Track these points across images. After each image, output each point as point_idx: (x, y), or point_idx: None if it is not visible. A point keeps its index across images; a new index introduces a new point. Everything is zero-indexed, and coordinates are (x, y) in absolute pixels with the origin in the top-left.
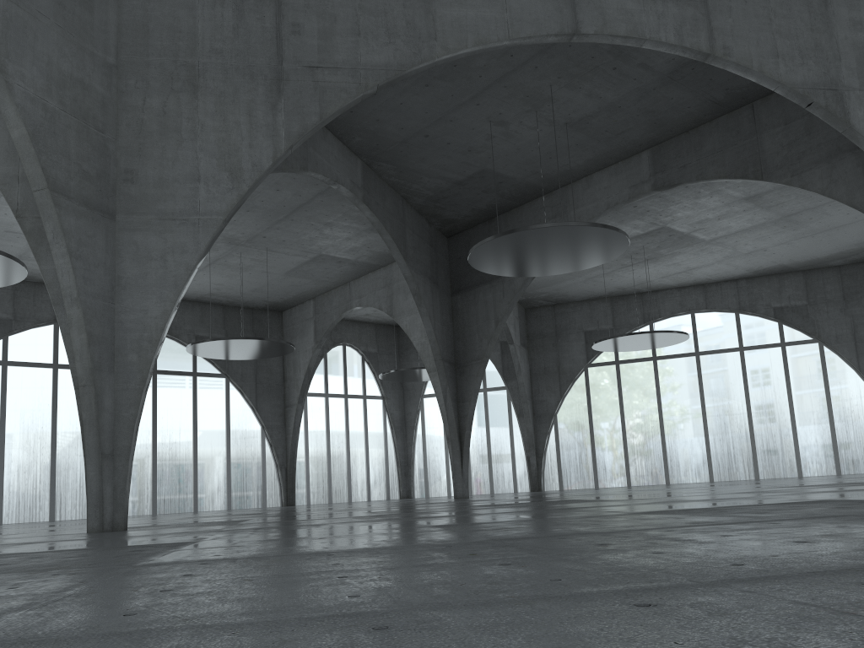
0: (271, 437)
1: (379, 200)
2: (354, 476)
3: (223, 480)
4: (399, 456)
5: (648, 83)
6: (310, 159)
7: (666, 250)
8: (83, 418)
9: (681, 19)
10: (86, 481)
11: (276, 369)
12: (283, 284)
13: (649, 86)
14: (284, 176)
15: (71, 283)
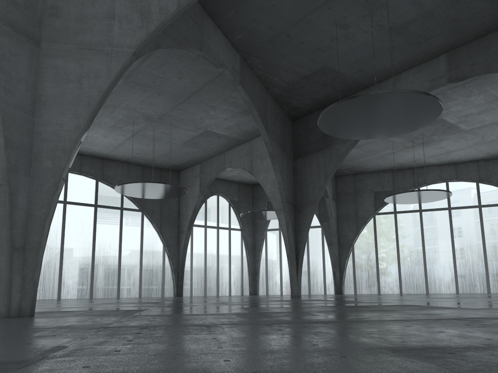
0: (169, 251)
1: (250, 85)
2: (221, 279)
3: (137, 278)
4: (250, 268)
5: None
6: (205, 44)
7: (437, 136)
8: None
9: None
10: None
11: (174, 208)
12: (181, 152)
13: None
14: (185, 67)
15: None
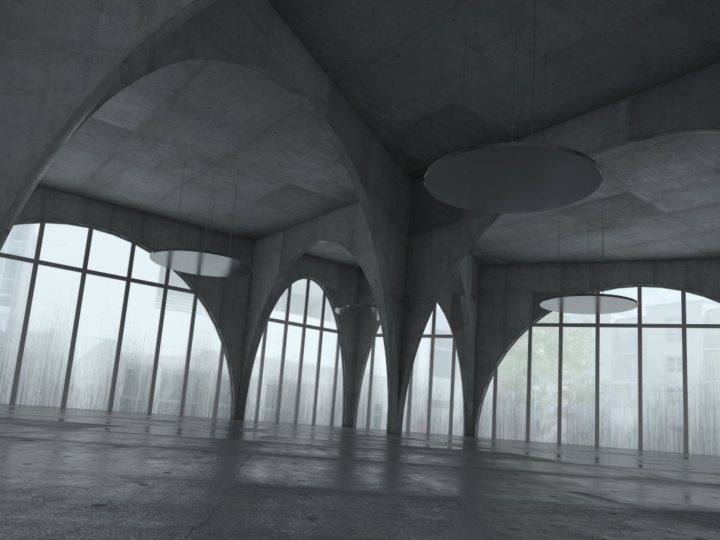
0: (229, 354)
1: (344, 123)
2: (302, 400)
3: (179, 387)
4: (346, 387)
5: (642, 11)
6: (271, 59)
7: (624, 219)
8: None
9: None
10: None
11: (242, 293)
12: (255, 212)
13: (642, 15)
14: (253, 89)
15: None
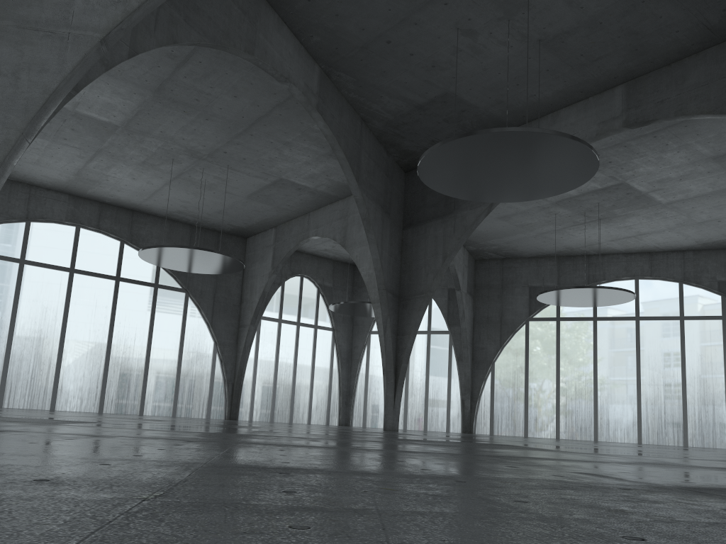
0: (222, 353)
1: (335, 113)
2: (298, 399)
3: (171, 388)
4: (342, 386)
5: None
6: (259, 46)
7: (621, 210)
8: None
9: None
10: None
11: (234, 291)
12: (246, 208)
13: None
14: (241, 80)
15: None
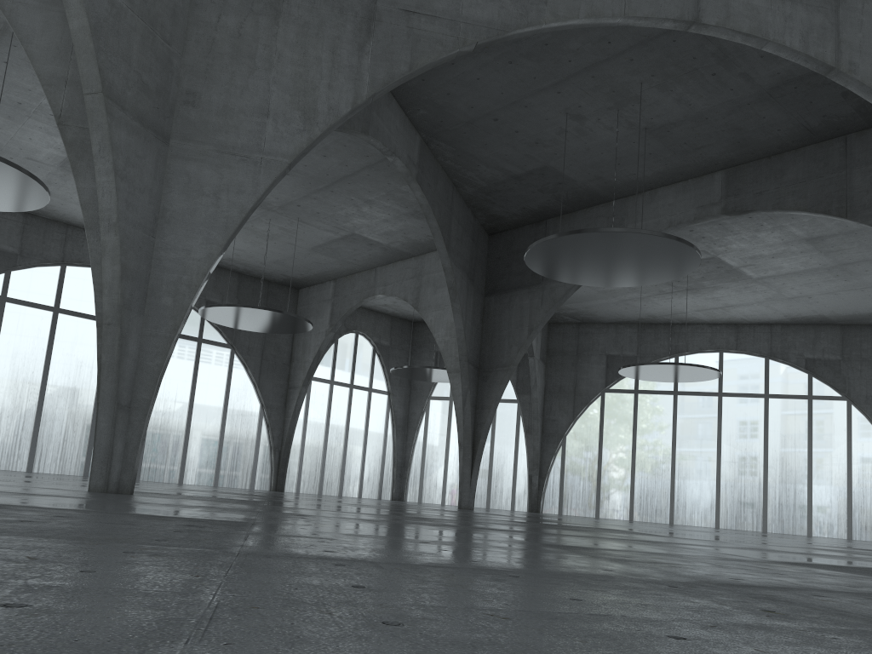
0: (269, 417)
1: (431, 182)
2: (348, 470)
3: (213, 455)
4: (397, 456)
5: (744, 97)
6: (372, 124)
7: (710, 282)
8: (102, 361)
9: (808, 25)
10: (95, 432)
11: (284, 348)
12: (307, 260)
13: (744, 100)
14: (335, 142)
15: (111, 205)
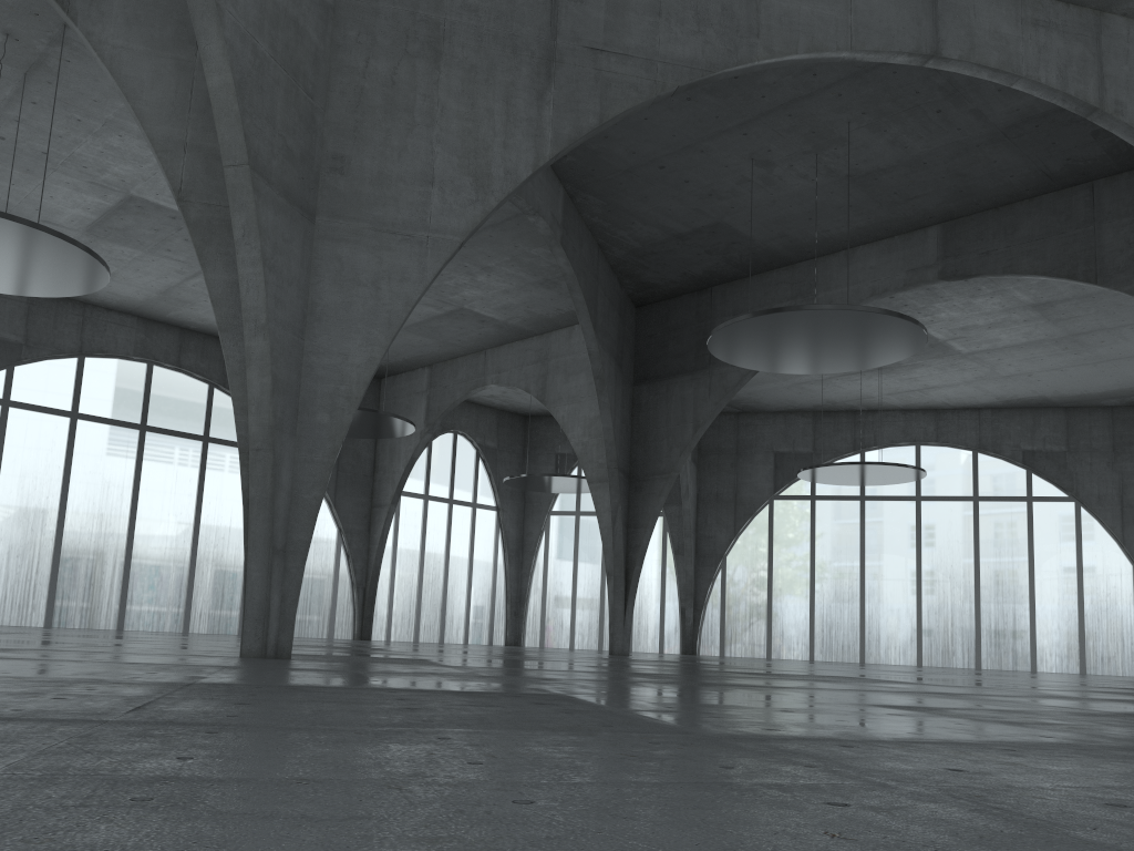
0: (349, 545)
1: (576, 245)
2: (450, 609)
3: None
4: (510, 589)
5: (973, 137)
6: None
7: (908, 359)
8: (250, 495)
9: (1066, 57)
10: (244, 584)
11: (365, 455)
12: (397, 342)
13: (973, 141)
14: None
15: (259, 302)
